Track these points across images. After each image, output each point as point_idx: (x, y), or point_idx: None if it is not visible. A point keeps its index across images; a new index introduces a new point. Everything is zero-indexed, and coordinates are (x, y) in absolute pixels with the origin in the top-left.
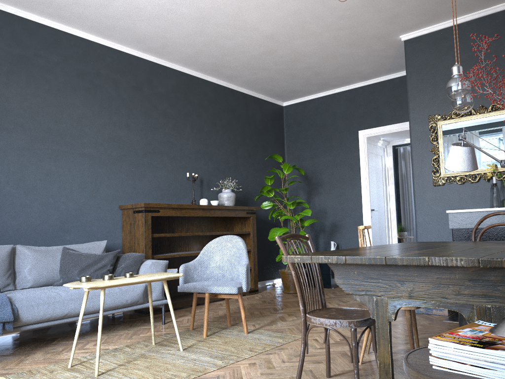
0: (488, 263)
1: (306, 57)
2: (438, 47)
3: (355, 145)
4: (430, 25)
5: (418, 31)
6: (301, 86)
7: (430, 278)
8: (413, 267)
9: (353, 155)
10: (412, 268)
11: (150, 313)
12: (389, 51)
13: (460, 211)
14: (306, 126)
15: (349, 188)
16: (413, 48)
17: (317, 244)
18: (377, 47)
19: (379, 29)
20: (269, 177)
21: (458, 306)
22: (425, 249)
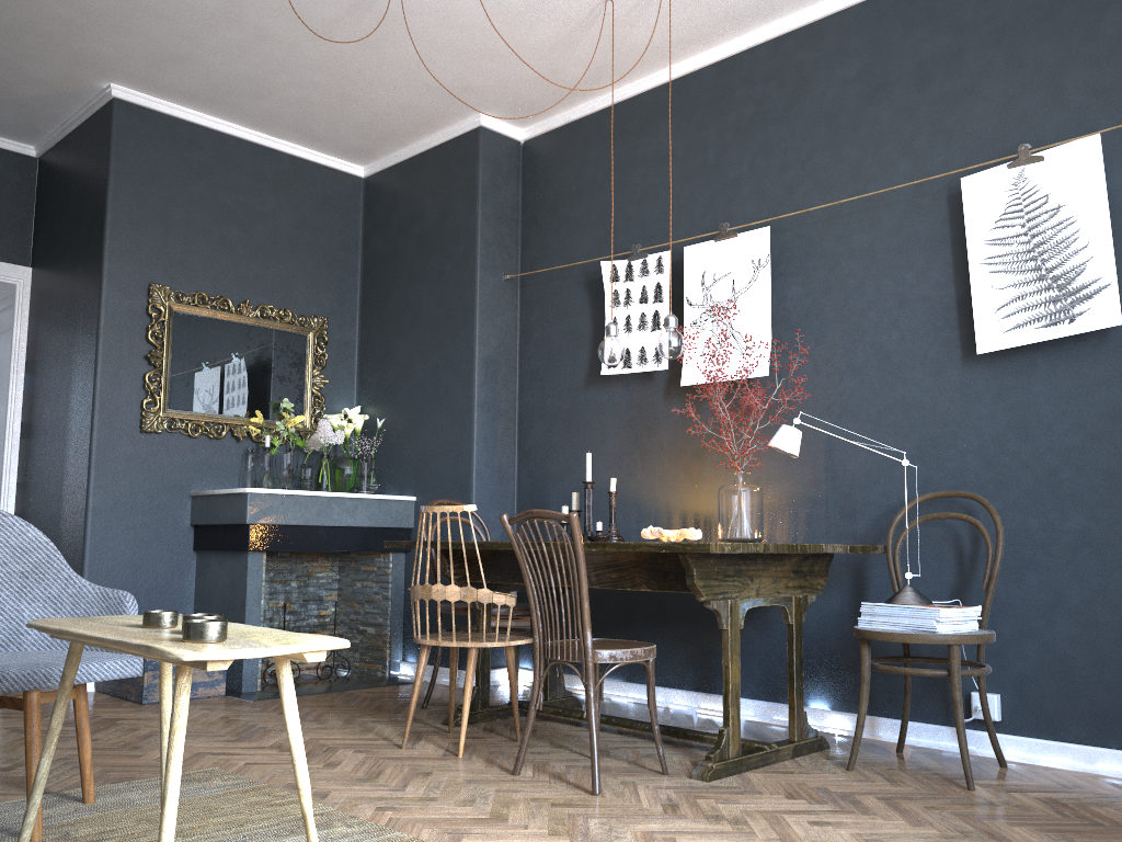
0: (852, 549)
1: None
2: (184, 155)
3: None
4: (180, 105)
5: (152, 98)
6: None
7: (770, 570)
8: (759, 559)
9: None
10: (759, 560)
11: (47, 771)
12: (33, 87)
13: (272, 492)
14: None
15: None
16: (133, 125)
17: None
18: (34, 67)
19: (118, 53)
20: None
21: (784, 600)
22: None
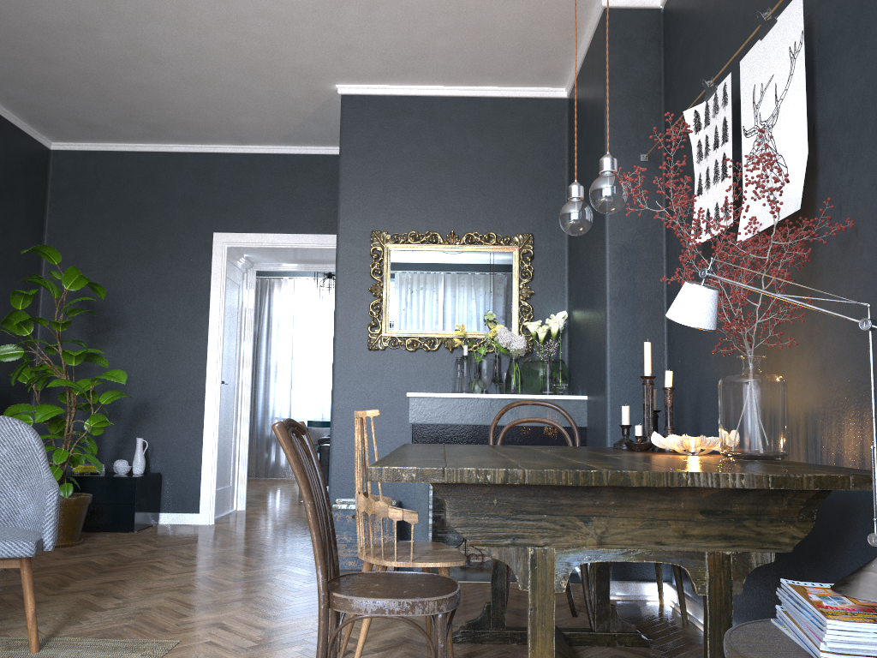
0: (783, 482)
1: (155, 65)
2: (396, 123)
3: (204, 259)
4: (389, 84)
5: (368, 86)
6: (111, 119)
7: (637, 508)
8: (608, 490)
9: (198, 276)
10: (607, 491)
11: None
12: (305, 105)
13: (430, 396)
14: (101, 202)
15: (184, 337)
16: (355, 111)
17: (99, 442)
18: (290, 91)
19: (313, 60)
20: (24, 294)
21: (681, 556)
22: (554, 457)
